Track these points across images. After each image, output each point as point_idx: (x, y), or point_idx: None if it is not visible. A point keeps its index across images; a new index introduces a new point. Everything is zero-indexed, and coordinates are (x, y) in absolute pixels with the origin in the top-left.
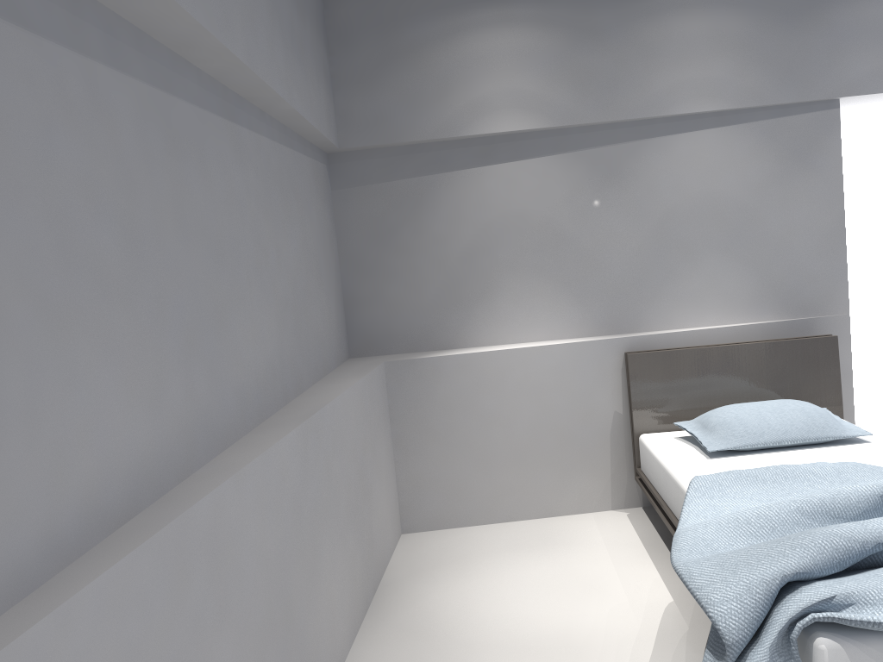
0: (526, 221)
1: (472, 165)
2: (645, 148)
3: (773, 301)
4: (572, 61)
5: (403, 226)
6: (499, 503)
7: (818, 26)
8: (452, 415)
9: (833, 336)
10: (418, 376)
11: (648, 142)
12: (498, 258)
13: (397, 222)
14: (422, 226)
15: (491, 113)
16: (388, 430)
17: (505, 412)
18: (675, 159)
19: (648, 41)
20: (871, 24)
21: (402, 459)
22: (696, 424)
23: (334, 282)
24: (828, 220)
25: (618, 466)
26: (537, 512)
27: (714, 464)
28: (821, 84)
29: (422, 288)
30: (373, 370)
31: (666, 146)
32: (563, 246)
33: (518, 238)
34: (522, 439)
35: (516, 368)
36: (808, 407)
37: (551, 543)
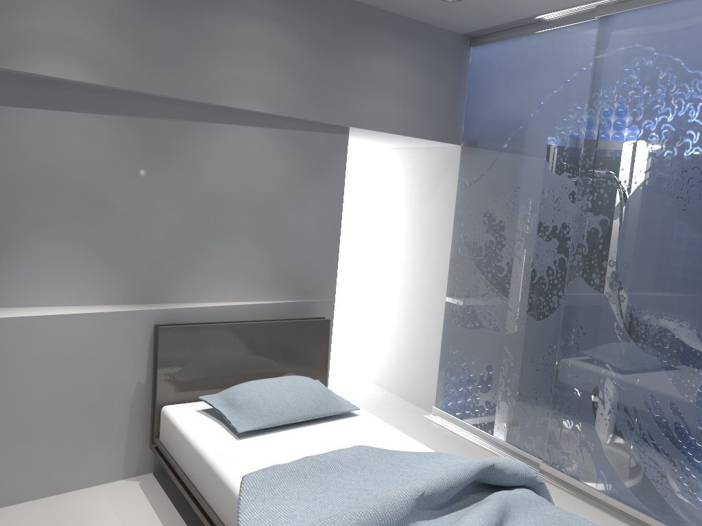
0: (64, 178)
1: (6, 102)
2: (196, 130)
3: (283, 284)
4: (137, 25)
5: None
6: None
7: (344, 65)
8: None
9: (327, 319)
10: None
11: (200, 125)
12: (26, 212)
13: None
14: None
15: (40, 52)
16: None
17: (16, 385)
18: (221, 147)
19: (213, 31)
20: (377, 76)
21: None
22: (222, 400)
23: None
24: (330, 222)
25: (135, 435)
26: (41, 491)
27: (245, 446)
28: (340, 113)
29: None
30: None
31: (214, 132)
32: (102, 210)
33: (53, 194)
34: (33, 414)
35: (36, 337)
36: (314, 384)
37: None
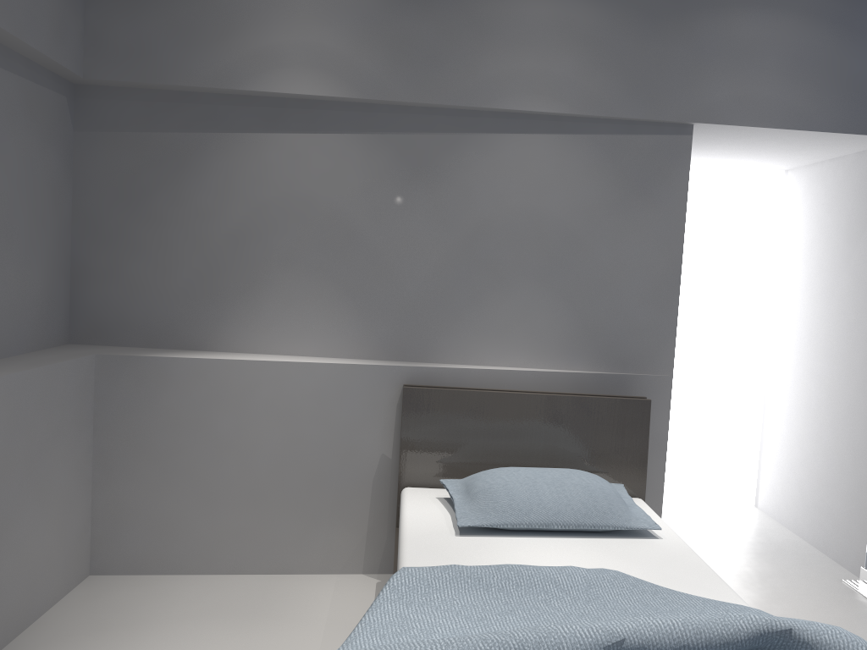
0: (311, 209)
1: (255, 129)
2: (465, 144)
3: (588, 348)
4: (389, 23)
5: (159, 190)
6: (223, 550)
7: (680, 35)
8: (176, 434)
9: (646, 400)
10: (138, 378)
11: (470, 138)
12: (272, 247)
13: (153, 184)
14: (182, 193)
15: (283, 68)
16: (85, 442)
17: (245, 438)
18: (498, 163)
19: (483, 16)
20: (739, 44)
21: (103, 481)
22: (462, 486)
23: (49, 244)
24: (663, 263)
25: (378, 522)
26: (270, 566)
27: (458, 544)
28: (675, 104)
29: (172, 270)
30: (61, 363)
31: (489, 145)
32: (352, 245)
33: (299, 227)
34: (262, 473)
35: (267, 385)
36: (595, 483)
37: (262, 613)
